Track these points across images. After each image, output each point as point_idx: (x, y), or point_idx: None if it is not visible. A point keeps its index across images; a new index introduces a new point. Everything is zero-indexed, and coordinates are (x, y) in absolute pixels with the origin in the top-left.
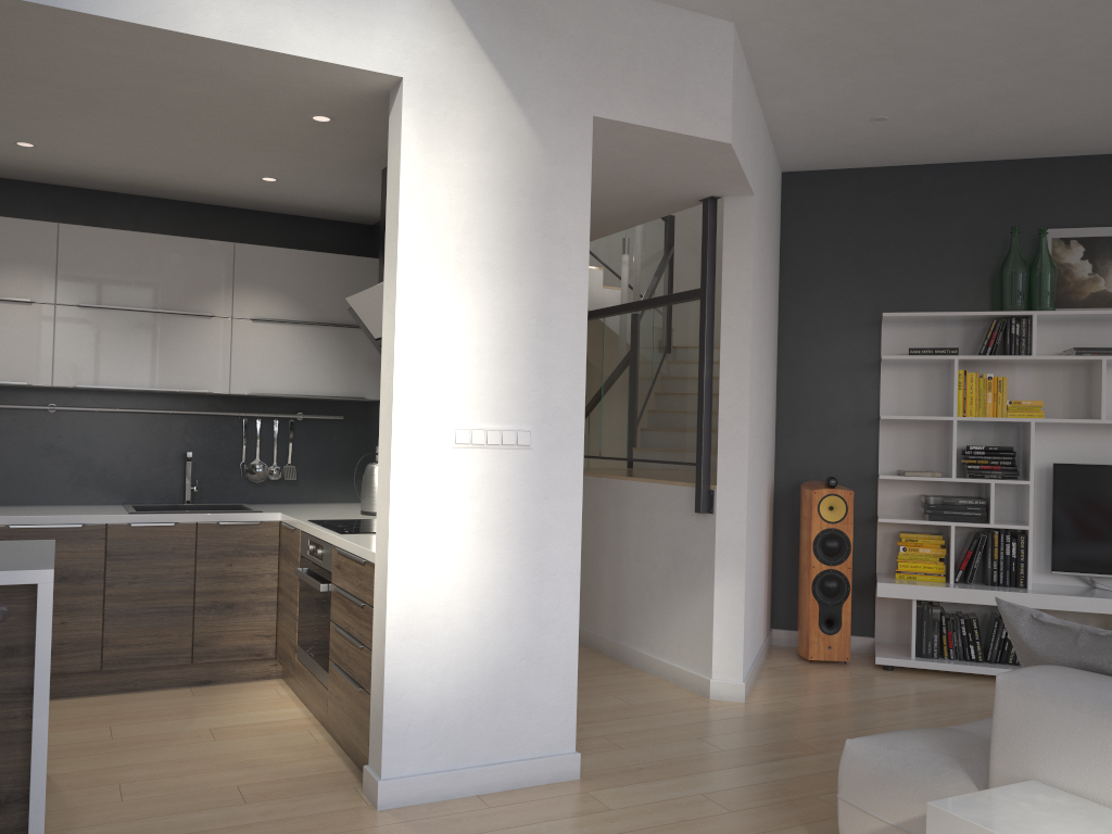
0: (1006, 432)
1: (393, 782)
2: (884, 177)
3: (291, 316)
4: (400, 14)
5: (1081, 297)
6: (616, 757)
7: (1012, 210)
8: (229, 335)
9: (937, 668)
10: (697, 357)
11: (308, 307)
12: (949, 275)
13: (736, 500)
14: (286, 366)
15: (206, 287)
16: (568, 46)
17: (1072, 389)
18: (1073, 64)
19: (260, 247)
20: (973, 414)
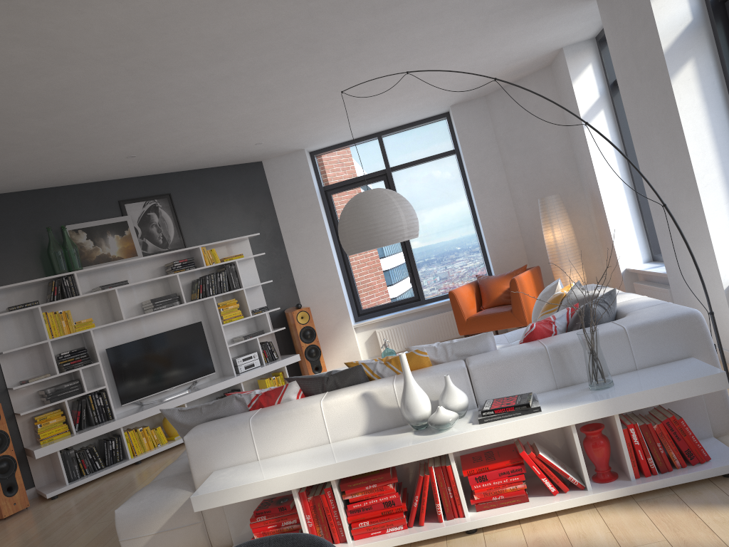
0: (75, 340)
1: None
2: None
3: None
4: None
5: (93, 259)
6: None
7: (42, 217)
8: None
9: (84, 482)
10: None
11: None
12: (16, 259)
13: None
14: None
15: None
16: None
17: (102, 307)
18: (74, 145)
19: None
20: (58, 335)
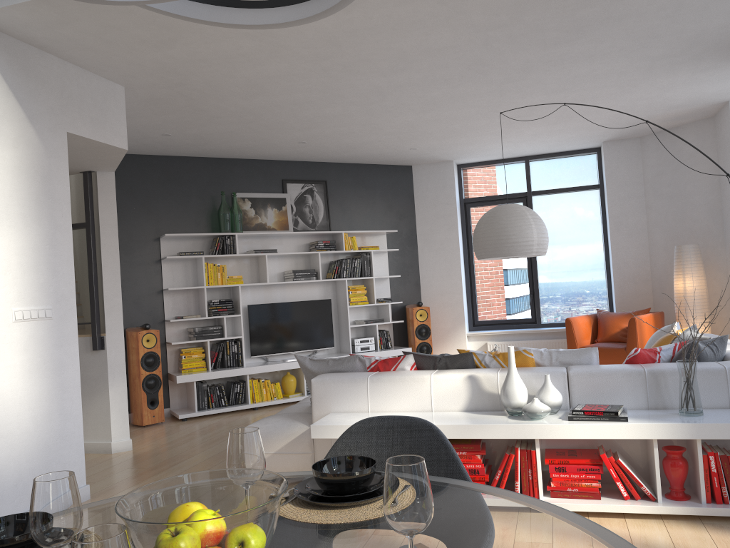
0: (225, 292)
1: None
2: (155, 160)
3: None
4: None
5: (252, 225)
6: (97, 486)
7: (218, 182)
8: None
9: (209, 413)
10: (86, 262)
11: None
12: (192, 214)
13: (118, 339)
14: None
15: None
16: (52, 92)
17: (251, 269)
18: (261, 125)
19: None
20: (213, 284)
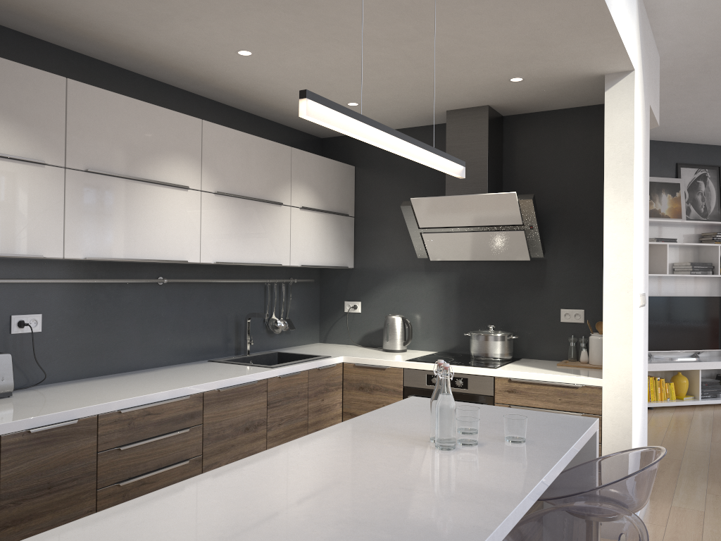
0: None
1: None
2: None
3: (316, 206)
4: (634, 28)
5: None
6: None
7: None
8: (289, 219)
9: None
10: None
11: (324, 199)
12: None
13: None
14: (314, 244)
15: (279, 181)
16: (647, 60)
17: None
18: None
19: (302, 151)
20: None
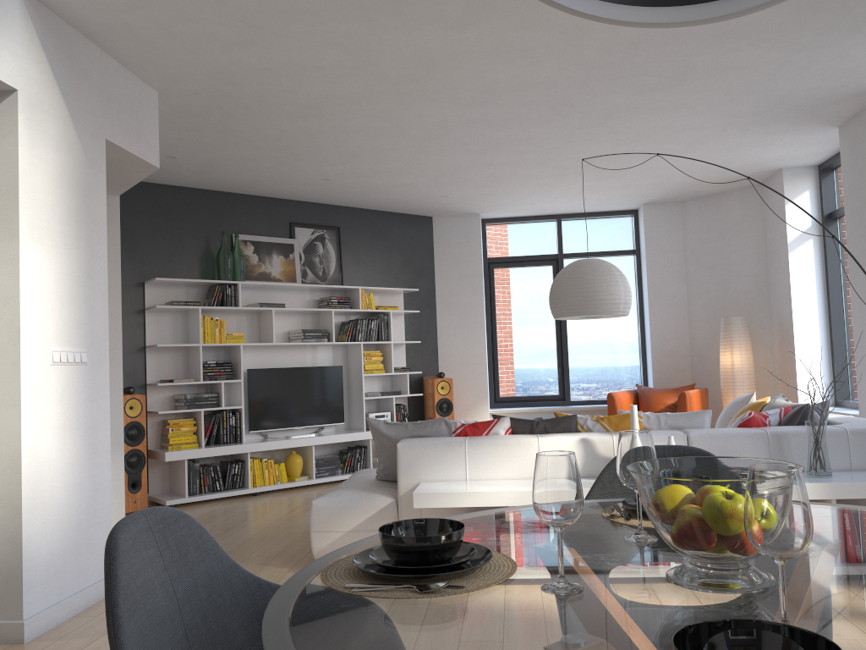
0: (219, 352)
1: (32, 619)
2: (142, 188)
3: None
4: (15, 43)
5: (254, 274)
6: None
7: (217, 220)
8: None
9: (203, 499)
10: None
11: None
12: (184, 256)
13: (116, 402)
14: None
15: None
16: (93, 88)
17: (251, 326)
18: (291, 154)
19: None
20: (209, 341)
